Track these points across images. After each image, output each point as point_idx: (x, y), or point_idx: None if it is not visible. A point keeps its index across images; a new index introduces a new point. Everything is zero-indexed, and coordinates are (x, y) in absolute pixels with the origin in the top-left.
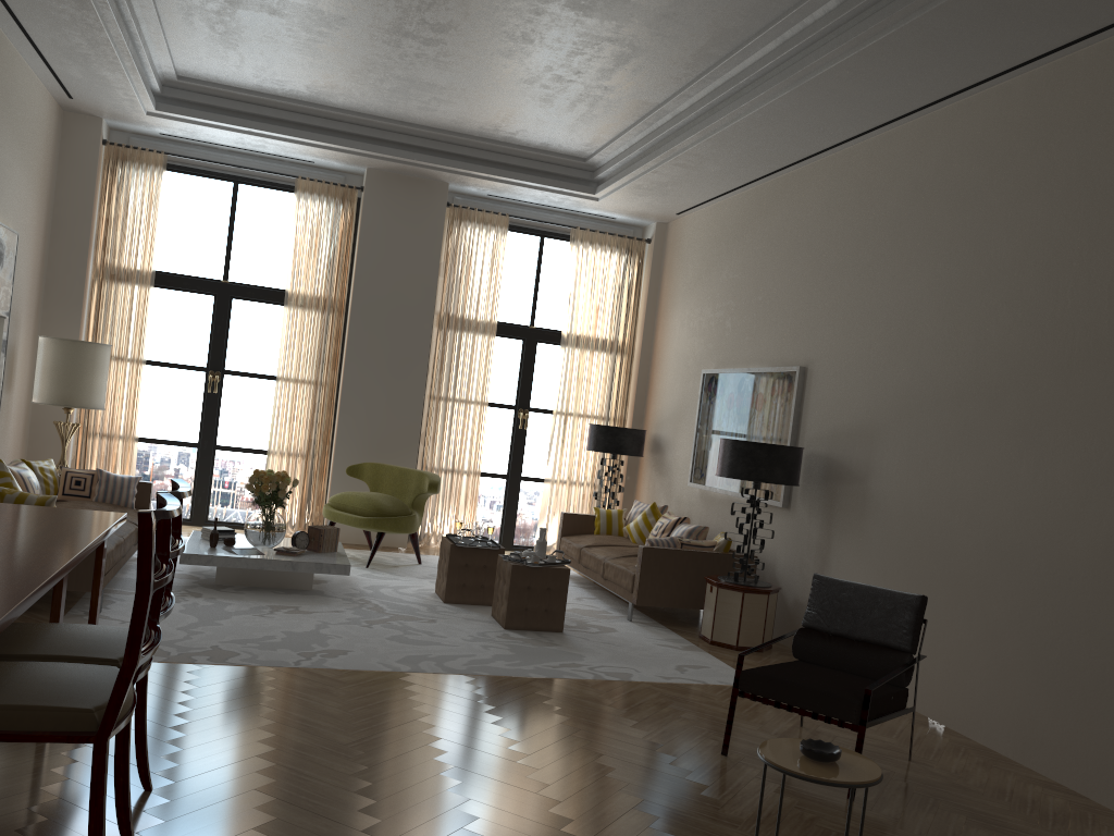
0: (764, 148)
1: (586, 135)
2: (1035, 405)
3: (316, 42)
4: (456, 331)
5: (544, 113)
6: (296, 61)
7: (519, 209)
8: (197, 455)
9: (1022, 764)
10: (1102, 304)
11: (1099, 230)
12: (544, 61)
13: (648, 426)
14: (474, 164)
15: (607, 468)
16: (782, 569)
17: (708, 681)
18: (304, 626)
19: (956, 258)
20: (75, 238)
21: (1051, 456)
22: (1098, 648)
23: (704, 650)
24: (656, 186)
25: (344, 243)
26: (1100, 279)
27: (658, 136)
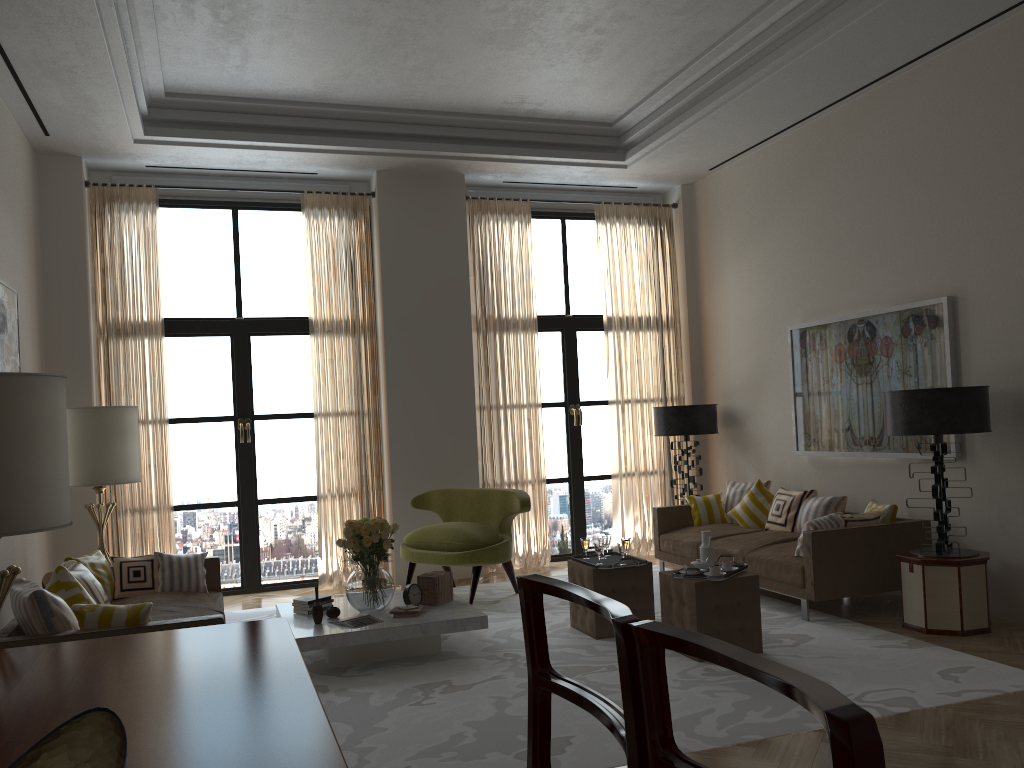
0: (860, 60)
1: (624, 91)
2: None
3: (339, 15)
4: (496, 332)
5: (585, 70)
6: (309, 47)
7: (535, 193)
8: (238, 514)
9: None
10: None
11: None
12: None
13: (713, 399)
14: (496, 147)
15: (674, 452)
16: (970, 530)
17: (1003, 689)
18: (481, 709)
19: None
20: (71, 295)
21: None
22: None
23: (931, 643)
24: (703, 137)
25: (363, 256)
26: None
27: (721, 72)
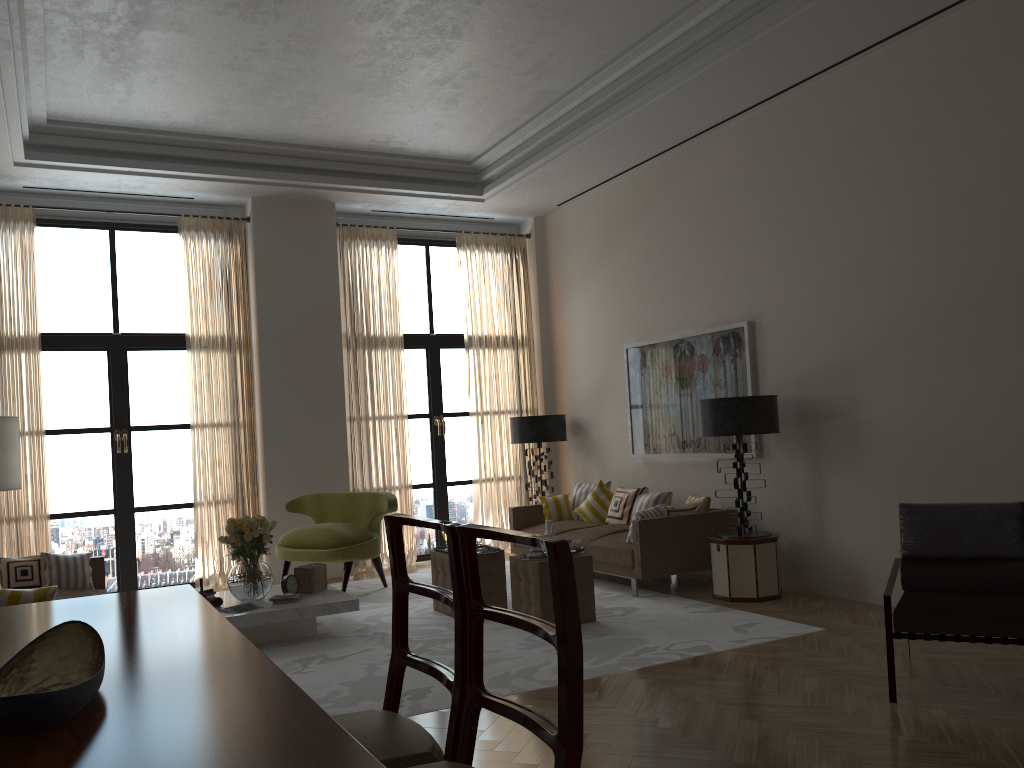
0: (676, 121)
1: (480, 135)
2: None
3: (221, 62)
4: (365, 348)
5: (445, 116)
6: (192, 86)
7: (401, 221)
8: (115, 522)
9: None
10: None
11: None
12: (465, 57)
13: (563, 410)
14: (365, 179)
15: (529, 458)
16: (768, 516)
17: (779, 636)
18: (354, 673)
19: (917, 189)
20: None
21: None
22: None
23: (732, 608)
24: (550, 177)
25: (238, 276)
26: None
27: (563, 125)
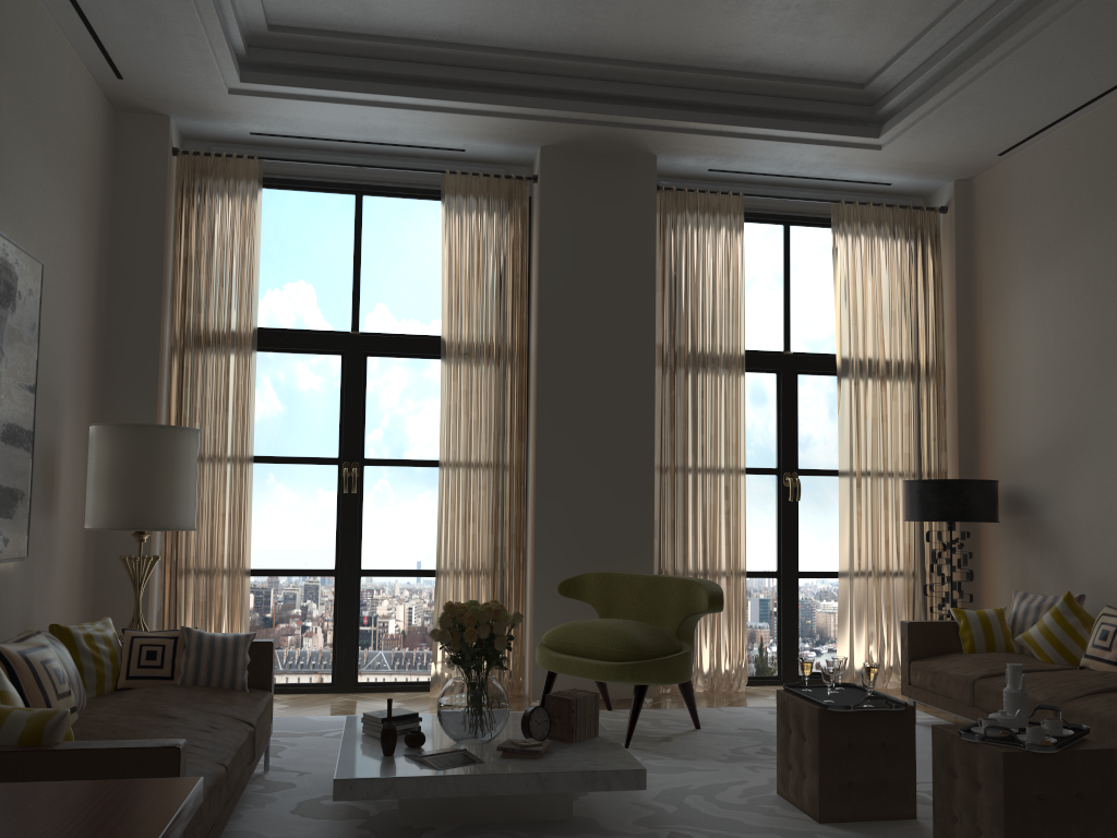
0: None
1: (887, 25)
2: None
3: None
4: (688, 366)
5: None
6: None
7: (750, 189)
8: (335, 587)
9: None
10: None
11: None
12: None
13: (990, 475)
14: (701, 113)
15: (929, 547)
16: None
17: None
18: None
19: None
20: (142, 288)
21: None
22: None
23: None
24: (1001, 92)
25: (516, 258)
26: None
27: None
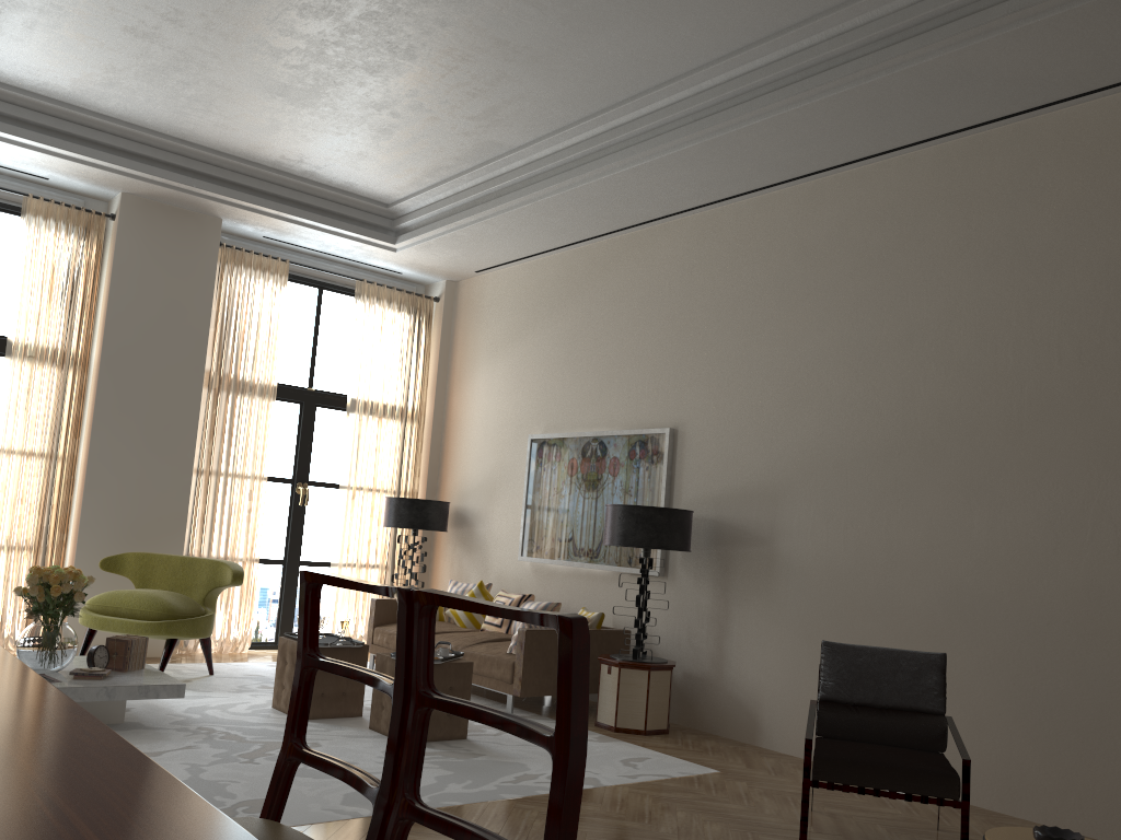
0: (625, 204)
1: (407, 177)
2: (982, 458)
3: (123, 23)
4: (230, 392)
5: (373, 147)
6: (78, 44)
7: (295, 256)
8: None
9: (1012, 816)
10: (1051, 361)
11: (1038, 292)
12: (414, 83)
13: (446, 498)
14: (264, 199)
15: (399, 546)
16: (663, 642)
17: (671, 774)
18: (173, 773)
19: (866, 318)
20: None
21: (1009, 506)
22: (1091, 689)
23: (618, 739)
24: (476, 239)
25: (88, 281)
26: (1045, 337)
27: (503, 183)
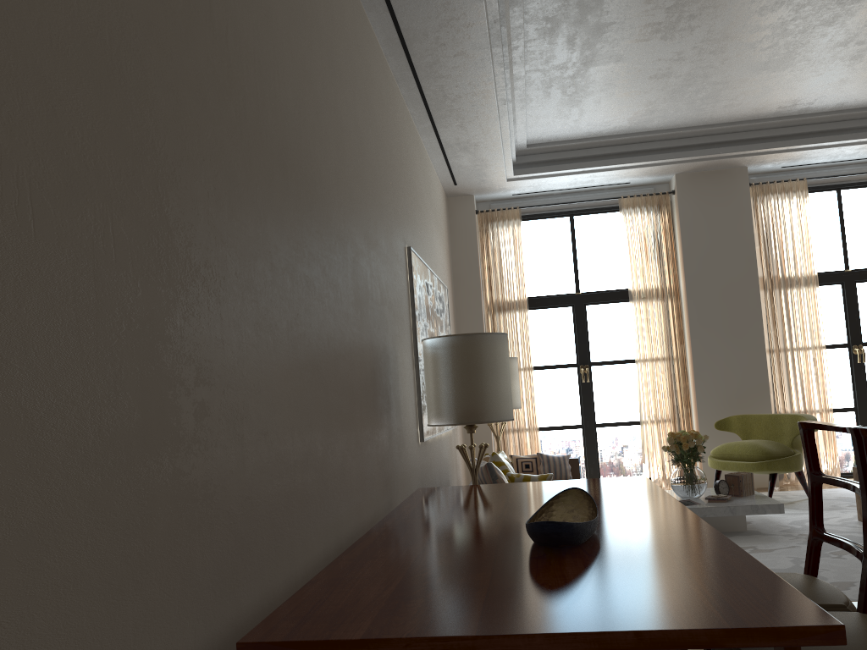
0: None
1: None
2: None
3: (647, 75)
4: (781, 288)
5: (849, 72)
6: (626, 99)
7: (810, 172)
8: (582, 434)
9: None
10: None
11: None
12: None
13: None
14: (773, 142)
15: None
16: None
17: None
18: (781, 563)
19: None
20: (470, 286)
21: None
22: None
23: None
24: None
25: (667, 239)
26: None
27: None
